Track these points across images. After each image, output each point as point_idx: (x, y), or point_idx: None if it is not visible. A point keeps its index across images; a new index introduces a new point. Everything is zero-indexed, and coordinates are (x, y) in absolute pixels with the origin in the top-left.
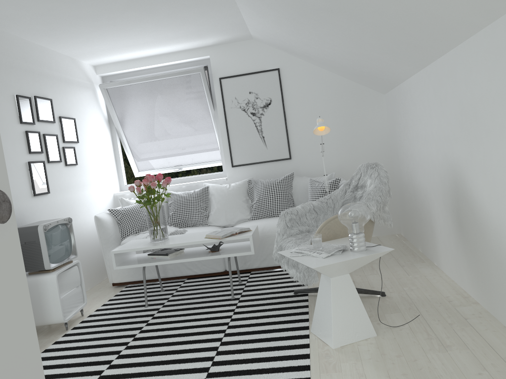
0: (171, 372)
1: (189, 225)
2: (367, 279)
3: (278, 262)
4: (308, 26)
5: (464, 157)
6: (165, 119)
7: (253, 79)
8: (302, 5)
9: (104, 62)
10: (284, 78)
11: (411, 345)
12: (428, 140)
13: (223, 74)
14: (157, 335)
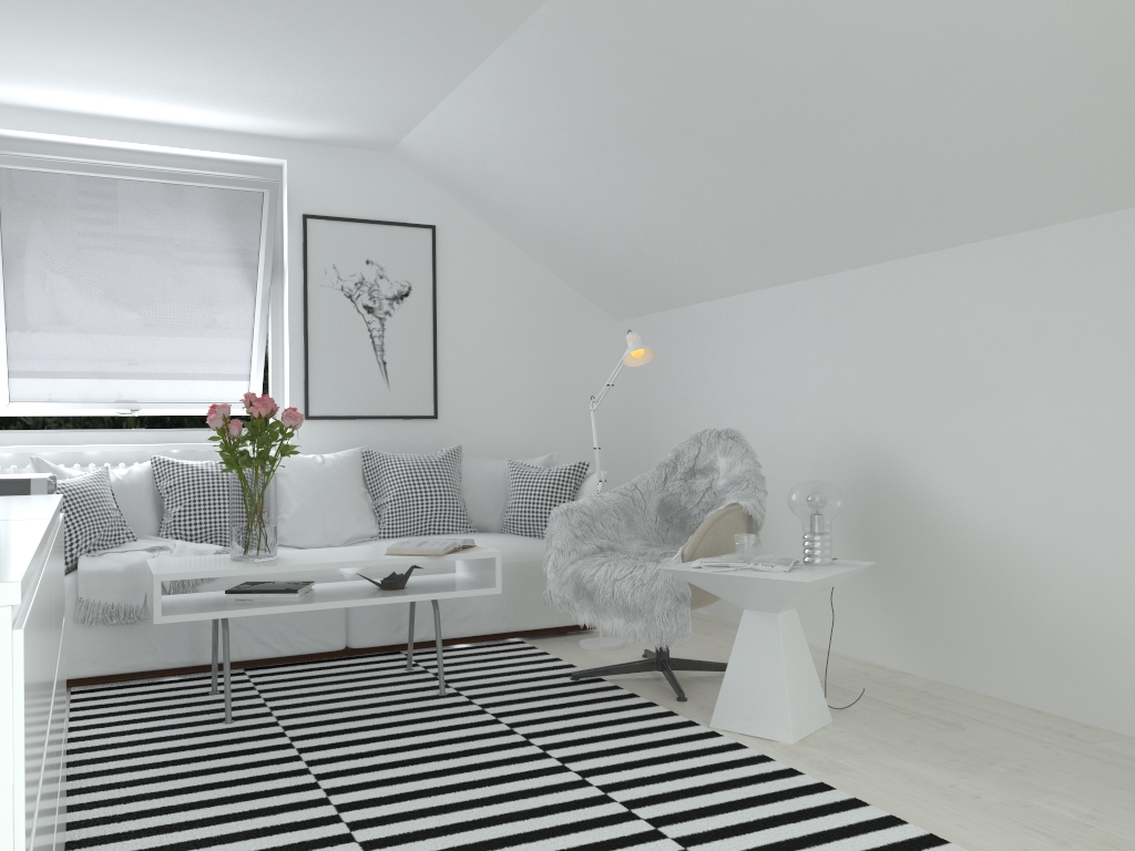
0: (532, 812)
1: (221, 543)
2: (679, 653)
3: (565, 608)
4: (615, 159)
5: (908, 429)
6: (138, 281)
7: (379, 236)
8: (665, 121)
9: (7, 99)
10: (443, 249)
11: (904, 728)
12: (784, 405)
13: (312, 209)
14: (370, 764)
